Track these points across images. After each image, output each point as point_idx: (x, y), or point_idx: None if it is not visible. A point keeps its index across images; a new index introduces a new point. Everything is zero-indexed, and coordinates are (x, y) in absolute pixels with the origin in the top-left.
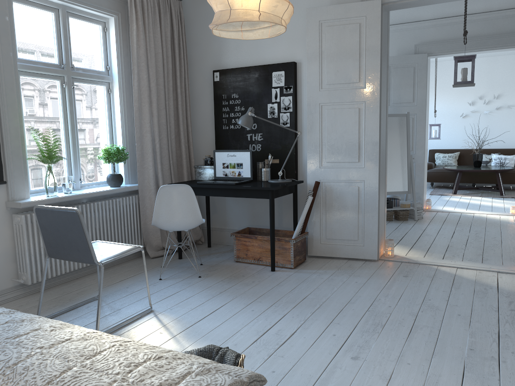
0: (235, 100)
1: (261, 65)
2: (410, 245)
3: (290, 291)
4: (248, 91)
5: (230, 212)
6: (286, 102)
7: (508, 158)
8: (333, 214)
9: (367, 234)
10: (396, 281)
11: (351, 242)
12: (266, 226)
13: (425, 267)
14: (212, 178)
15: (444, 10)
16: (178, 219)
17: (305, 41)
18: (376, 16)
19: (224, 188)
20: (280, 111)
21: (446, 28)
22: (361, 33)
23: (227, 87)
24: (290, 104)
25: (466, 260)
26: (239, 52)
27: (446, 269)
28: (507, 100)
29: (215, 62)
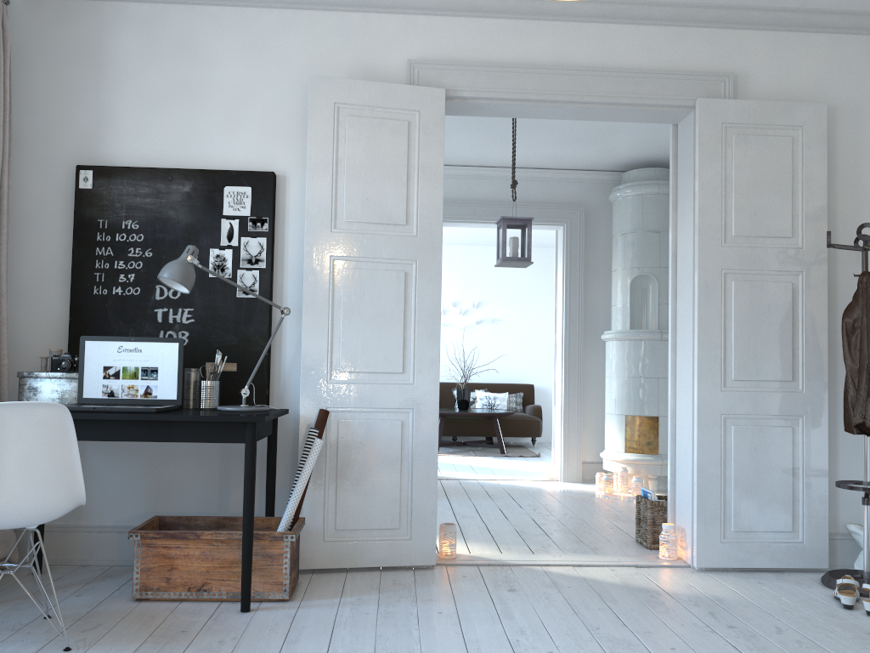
0: (131, 235)
1: (200, 169)
2: (457, 534)
3: (328, 652)
4: (164, 219)
5: (95, 486)
6: (254, 248)
7: (499, 397)
8: (352, 478)
9: (418, 516)
10: (507, 601)
11: (386, 533)
12: (189, 514)
13: (525, 570)
14: (71, 401)
15: (457, 151)
16: (22, 496)
17: (295, 137)
18: (438, 116)
19: (131, 419)
20: (239, 265)
21: (450, 183)
22: (410, 139)
23: (112, 205)
24: (262, 253)
25: (571, 552)
26: (144, 137)
27: (560, 570)
28: (491, 311)
29: (81, 148)
